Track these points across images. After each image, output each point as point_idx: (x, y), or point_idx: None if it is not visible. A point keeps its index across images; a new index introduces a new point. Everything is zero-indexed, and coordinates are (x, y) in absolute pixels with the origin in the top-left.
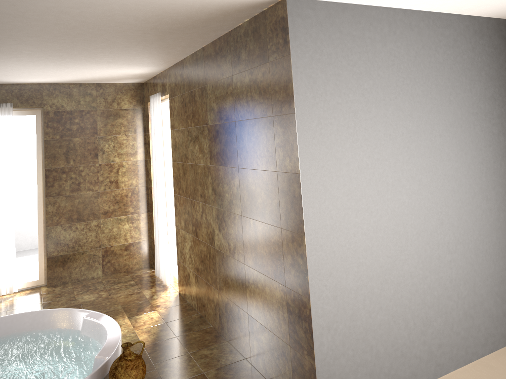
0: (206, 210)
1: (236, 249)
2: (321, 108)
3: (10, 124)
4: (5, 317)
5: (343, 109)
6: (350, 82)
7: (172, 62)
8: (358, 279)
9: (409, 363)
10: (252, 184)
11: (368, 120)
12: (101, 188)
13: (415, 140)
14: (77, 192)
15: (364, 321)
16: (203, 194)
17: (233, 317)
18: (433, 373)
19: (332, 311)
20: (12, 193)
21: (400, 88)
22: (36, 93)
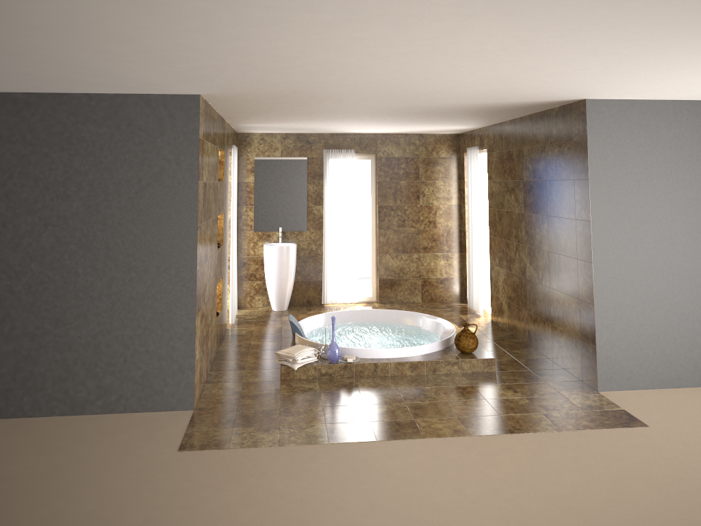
0: (519, 249)
1: (544, 277)
2: (609, 177)
3: (353, 166)
4: (366, 310)
5: (627, 179)
6: (635, 158)
7: (492, 123)
8: (633, 299)
9: (674, 369)
10: (557, 228)
11: (649, 187)
12: (421, 226)
13: (693, 205)
14: (402, 227)
15: (637, 329)
16: (517, 236)
17: (540, 329)
18: (697, 382)
19: (610, 316)
20: (354, 223)
21: (681, 163)
22: (372, 141)
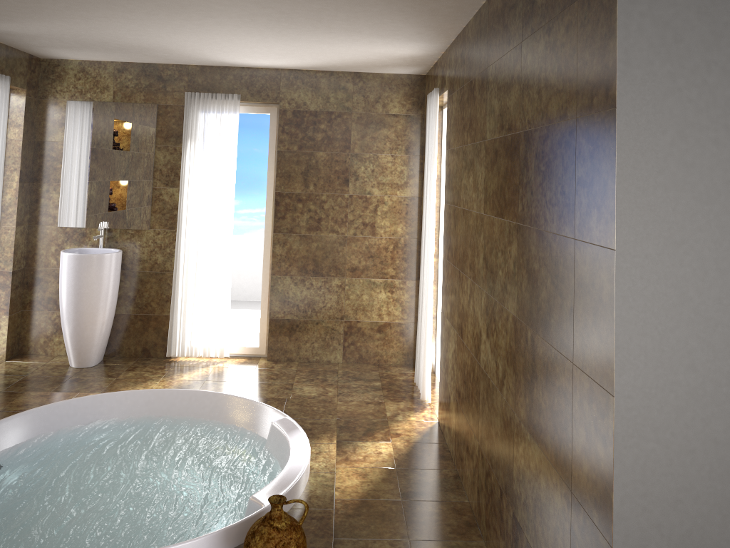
0: (474, 295)
1: (506, 380)
2: (690, 103)
3: (235, 123)
4: (183, 391)
5: None
6: None
7: (451, 34)
8: None
9: None
10: (535, 259)
11: None
12: (349, 231)
13: None
14: (316, 232)
15: None
16: (473, 265)
17: (494, 504)
18: None
19: None
20: (232, 220)
21: None
22: (271, 82)
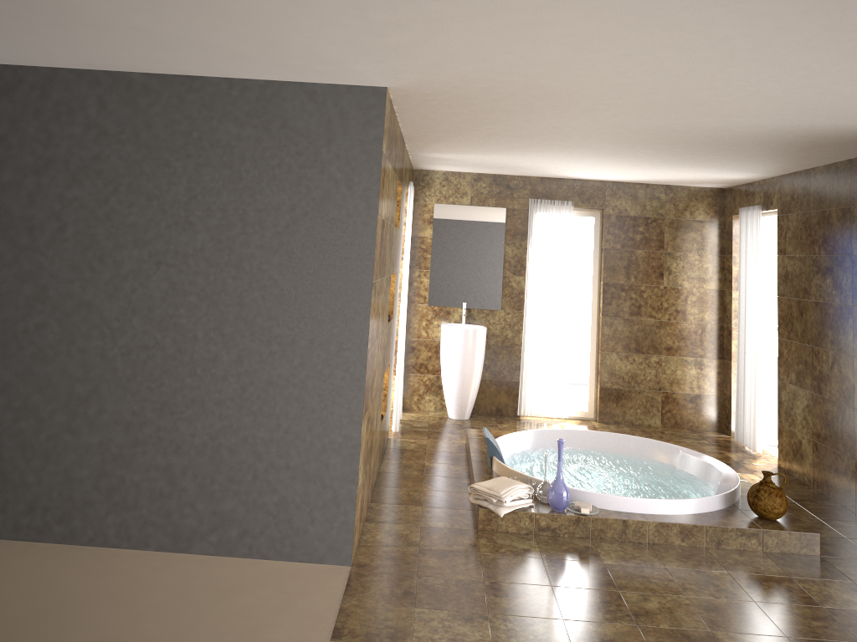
0: (840, 361)
1: None
2: None
3: (570, 225)
4: (589, 431)
5: None
6: None
7: (790, 171)
8: None
9: None
10: None
11: None
12: (664, 316)
13: None
14: (637, 316)
15: None
16: (837, 341)
17: None
18: None
19: None
20: (568, 304)
21: None
22: (598, 191)
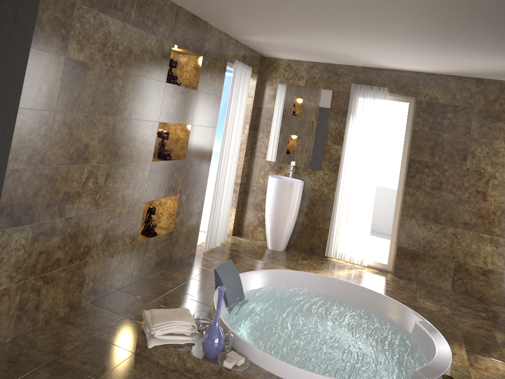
0: None
1: None
2: None
3: (384, 107)
4: (347, 282)
5: None
6: None
7: None
8: None
9: None
10: None
11: None
12: (464, 194)
13: None
14: (438, 191)
15: None
16: None
17: None
18: None
19: None
20: (376, 172)
21: None
22: (412, 80)
